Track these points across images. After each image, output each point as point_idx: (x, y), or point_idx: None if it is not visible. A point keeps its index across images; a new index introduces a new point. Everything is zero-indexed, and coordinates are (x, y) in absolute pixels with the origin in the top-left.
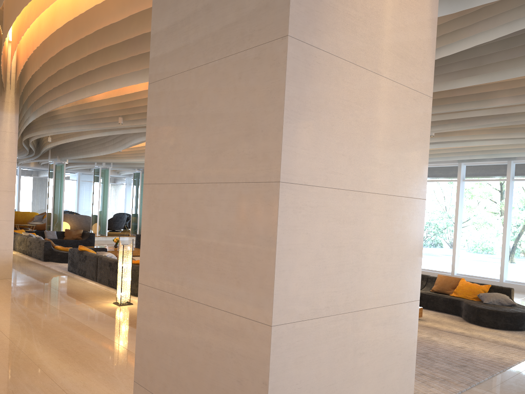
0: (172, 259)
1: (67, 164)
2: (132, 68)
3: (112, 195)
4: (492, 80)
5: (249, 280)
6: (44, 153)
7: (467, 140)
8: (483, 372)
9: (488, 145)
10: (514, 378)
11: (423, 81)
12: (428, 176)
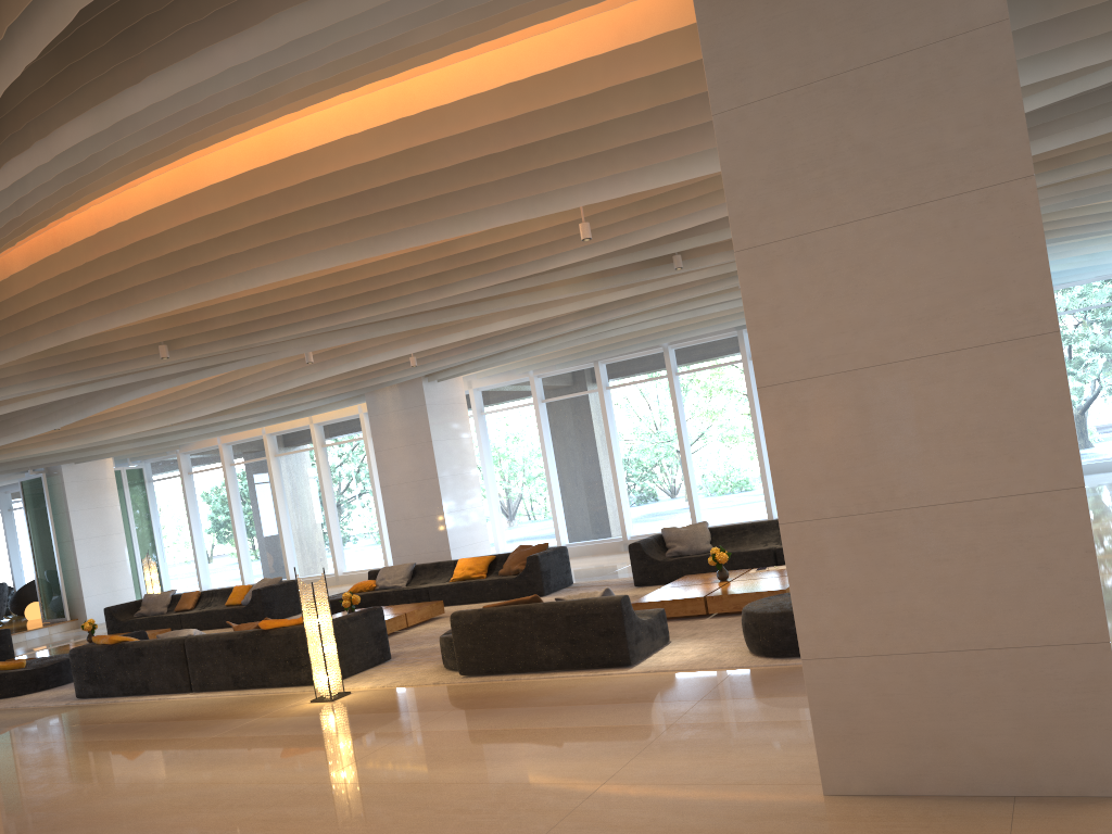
0: (859, 470)
1: None
2: (334, 239)
3: None
4: None
5: (1032, 449)
6: None
7: None
8: None
9: None
10: None
11: None
12: (688, 363)
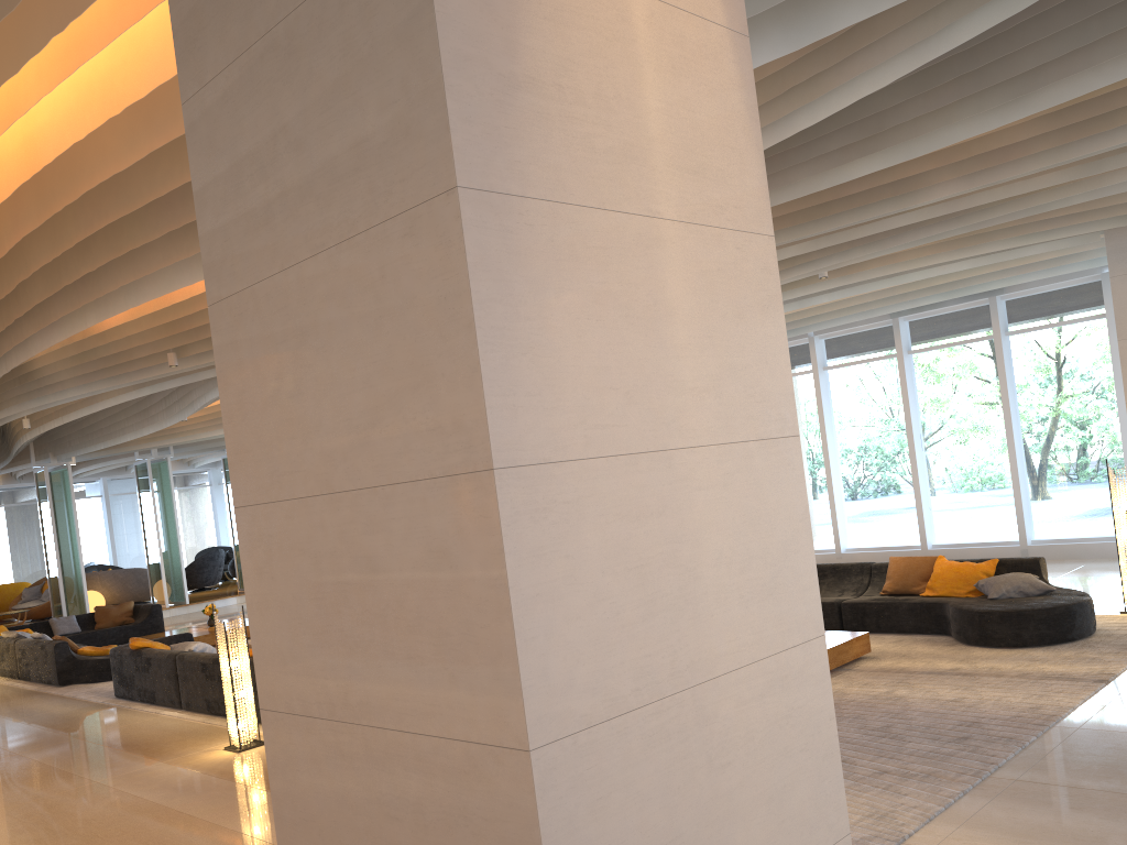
0: (317, 651)
1: (75, 467)
2: (176, 254)
3: (185, 514)
4: (911, 156)
5: (472, 668)
6: (21, 451)
7: (898, 273)
8: (1003, 744)
9: (943, 274)
10: (1066, 743)
11: (750, 209)
12: (838, 356)
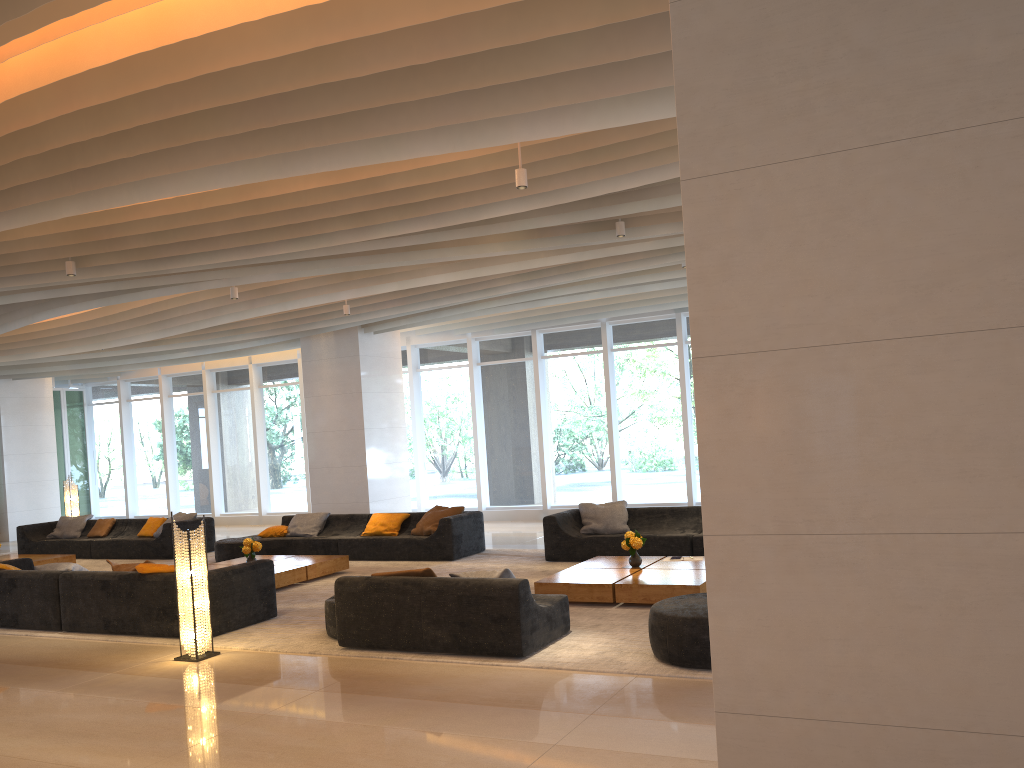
0: (814, 477)
1: None
2: (237, 153)
3: None
4: None
5: None
6: None
7: None
8: None
9: None
10: None
11: None
12: (624, 340)
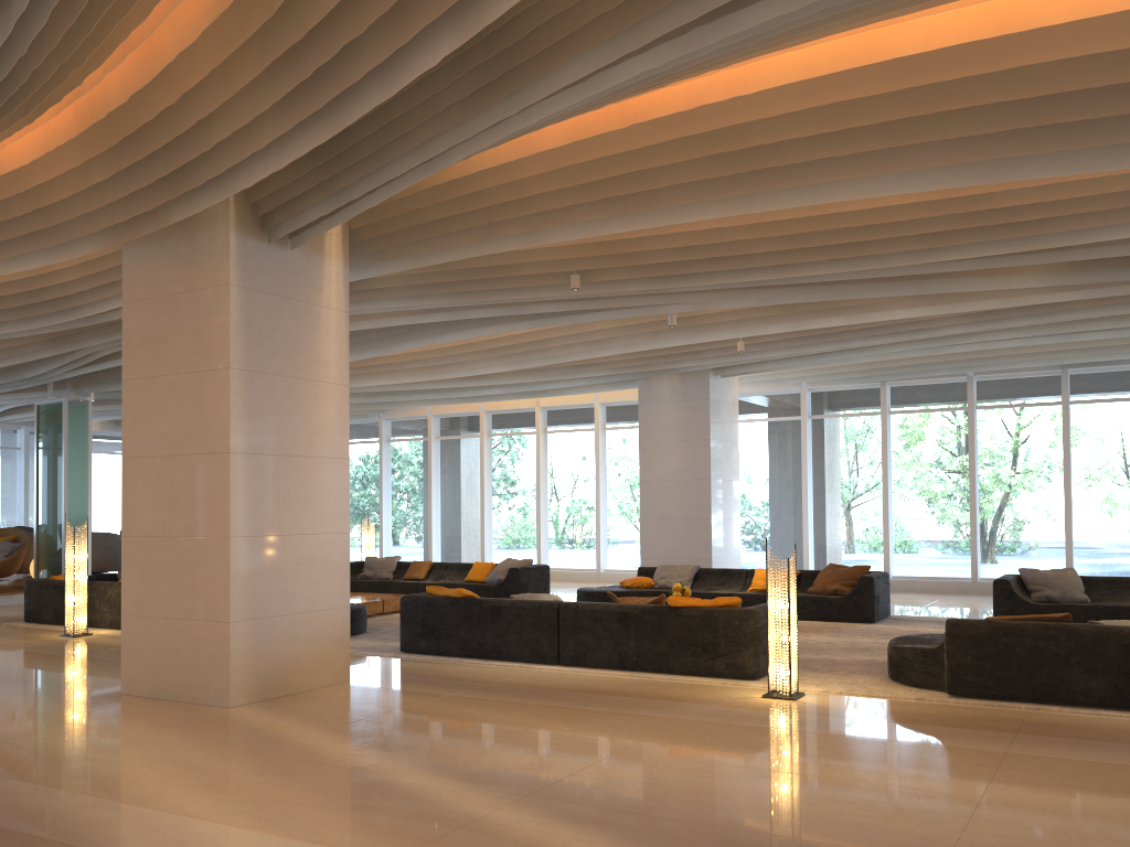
0: None
1: (23, 408)
2: (959, 155)
3: (106, 482)
4: None
5: None
6: None
7: None
8: None
9: None
10: None
11: None
12: (991, 397)
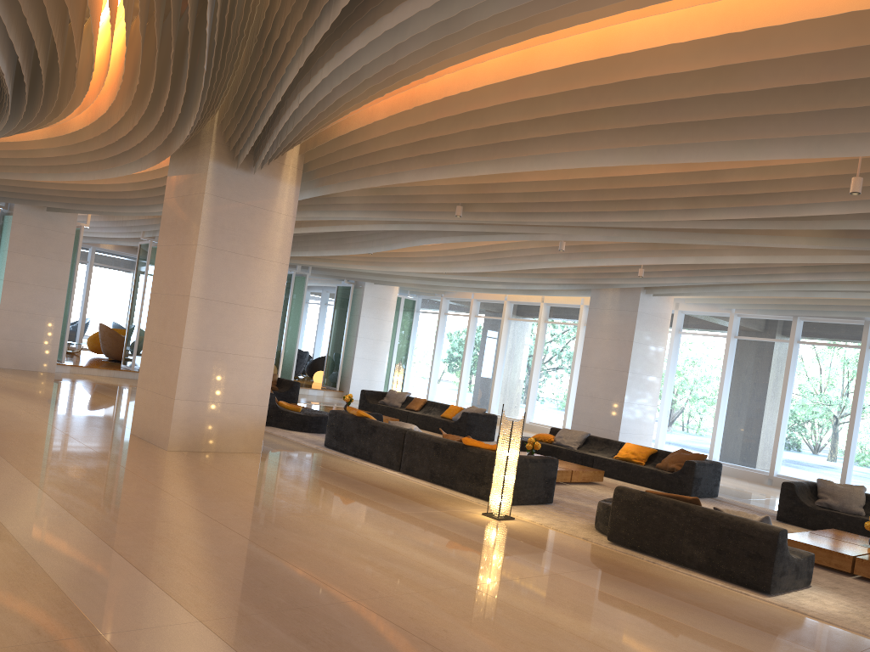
0: None
1: None
2: (624, 141)
3: None
4: None
5: None
6: None
7: None
8: None
9: None
10: None
11: None
12: None
